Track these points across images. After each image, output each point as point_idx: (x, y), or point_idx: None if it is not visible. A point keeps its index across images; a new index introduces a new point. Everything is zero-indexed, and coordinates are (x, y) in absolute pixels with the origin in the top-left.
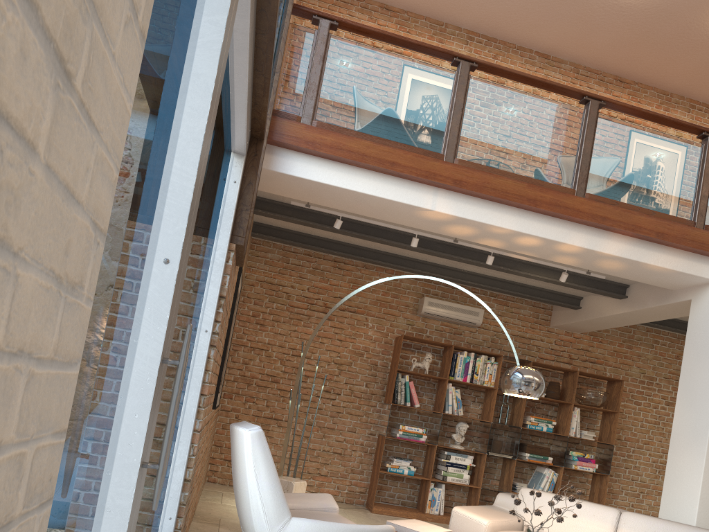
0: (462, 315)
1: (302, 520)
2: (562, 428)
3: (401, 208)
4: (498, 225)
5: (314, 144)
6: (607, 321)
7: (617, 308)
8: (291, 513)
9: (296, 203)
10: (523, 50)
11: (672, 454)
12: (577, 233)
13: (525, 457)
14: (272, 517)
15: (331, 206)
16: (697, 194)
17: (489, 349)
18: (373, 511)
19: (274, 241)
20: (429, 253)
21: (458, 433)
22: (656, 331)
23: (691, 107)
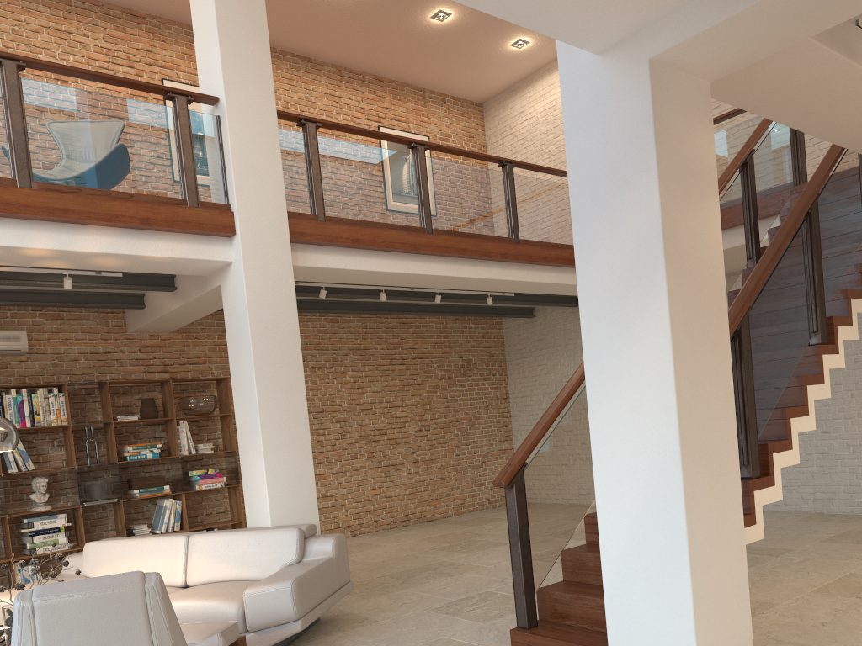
0: None
1: None
2: (173, 448)
3: None
4: None
5: None
6: (176, 317)
7: (173, 302)
8: None
9: None
10: None
11: (242, 457)
12: (40, 233)
13: (136, 494)
14: None
15: None
16: (181, 166)
17: (54, 377)
18: None
19: None
20: None
21: (38, 492)
22: None
23: None
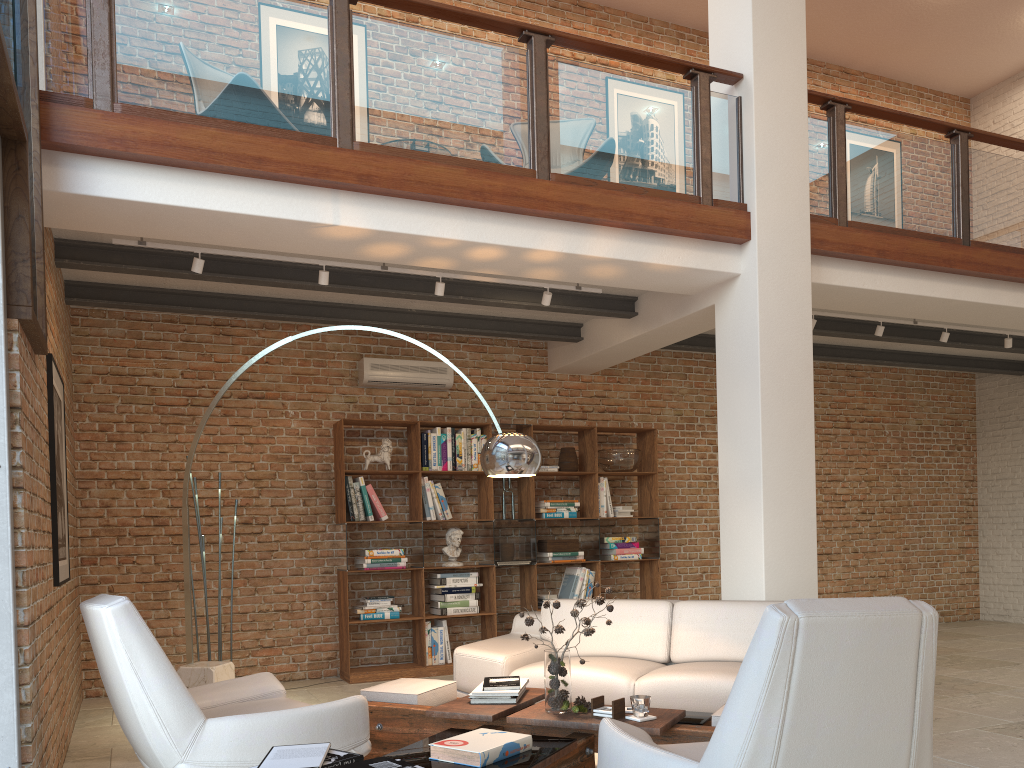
0: (424, 376)
1: (223, 720)
2: (589, 509)
3: (289, 229)
4: (438, 235)
5: (125, 142)
6: (619, 351)
7: (628, 331)
8: (212, 714)
9: (122, 241)
10: None
11: (725, 514)
12: (550, 233)
13: (548, 558)
14: (176, 727)
15: (181, 239)
16: (697, 157)
17: (472, 418)
18: (352, 681)
19: (107, 307)
20: (353, 292)
21: (451, 545)
22: (687, 355)
23: (679, 37)
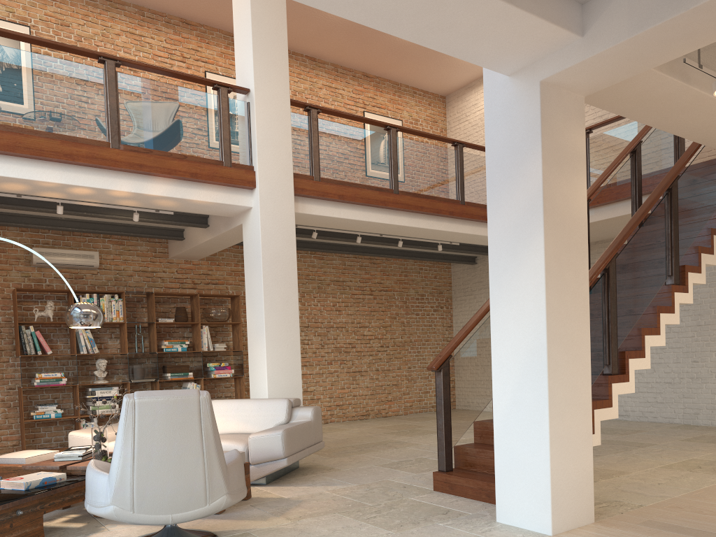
0: (78, 260)
1: None
2: (197, 345)
3: None
4: (44, 180)
5: None
6: (206, 247)
7: (205, 236)
8: None
9: None
10: None
11: (250, 349)
12: (123, 180)
13: (168, 377)
14: None
15: None
16: (221, 137)
17: (115, 287)
18: None
19: None
20: (7, 208)
21: (100, 370)
22: None
23: None
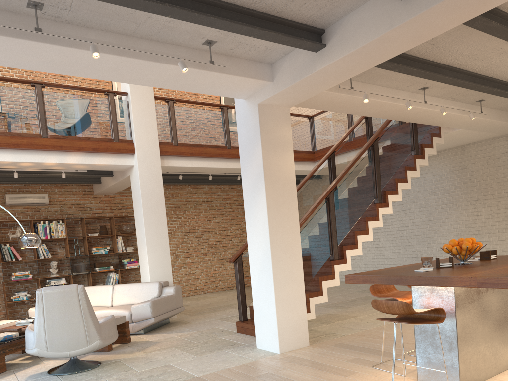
0: (35, 200)
1: None
2: (115, 249)
3: None
4: (2, 160)
5: None
6: (114, 188)
7: (112, 181)
8: None
9: None
10: None
11: (139, 252)
12: (51, 156)
13: (97, 270)
14: None
15: None
16: (111, 124)
17: (60, 215)
18: None
19: None
20: None
21: (53, 268)
22: None
23: None
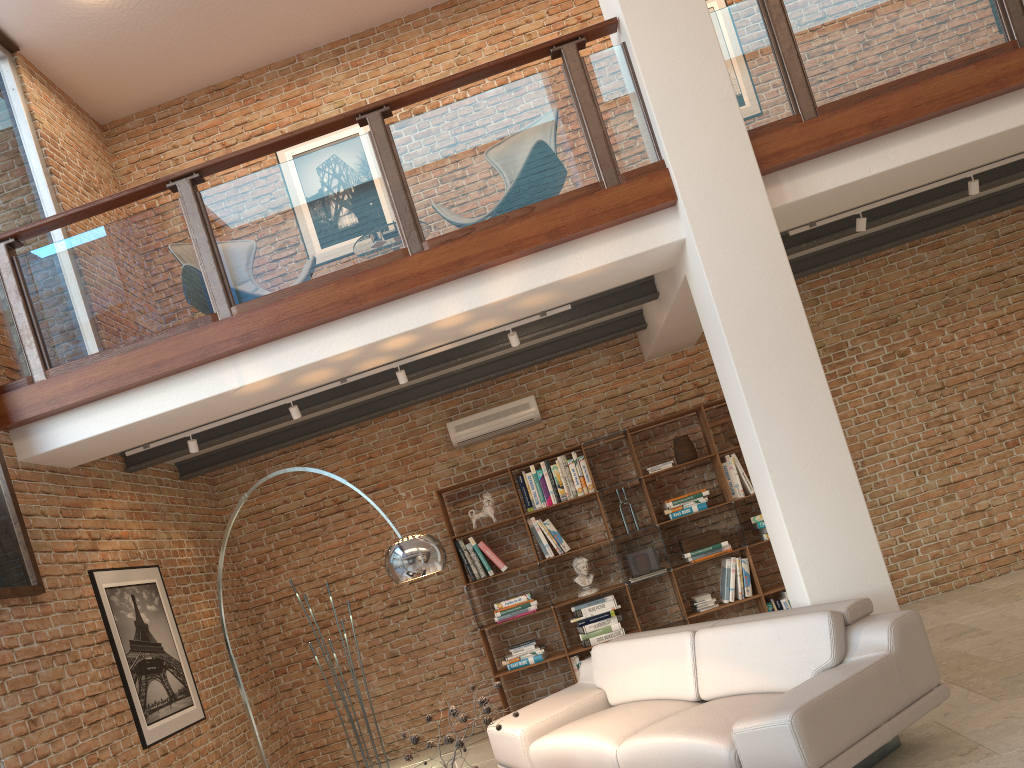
0: (508, 418)
1: None
2: (725, 492)
3: (216, 401)
4: (335, 353)
5: (58, 399)
6: (679, 327)
7: (661, 312)
8: None
9: (132, 451)
10: (415, 17)
11: (761, 506)
12: (445, 299)
13: (689, 559)
14: None
15: (163, 436)
16: (587, 139)
17: (576, 438)
18: None
19: (214, 470)
20: (361, 395)
21: (580, 575)
22: (811, 276)
23: None
